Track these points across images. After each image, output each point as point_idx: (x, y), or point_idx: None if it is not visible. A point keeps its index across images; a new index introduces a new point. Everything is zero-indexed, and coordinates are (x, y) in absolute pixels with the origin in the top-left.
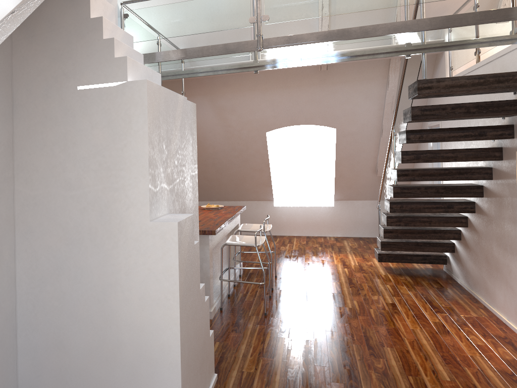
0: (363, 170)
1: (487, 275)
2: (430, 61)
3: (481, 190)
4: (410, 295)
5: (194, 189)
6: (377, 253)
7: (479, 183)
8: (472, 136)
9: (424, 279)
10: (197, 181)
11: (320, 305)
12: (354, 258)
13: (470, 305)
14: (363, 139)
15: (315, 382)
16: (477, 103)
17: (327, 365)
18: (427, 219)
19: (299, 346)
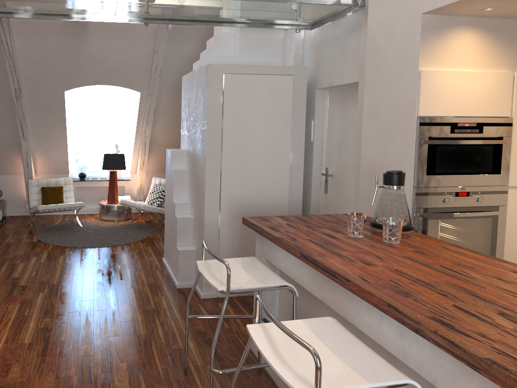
0: None
1: None
2: None
3: None
4: None
5: (203, 142)
6: None
7: None
8: None
9: None
10: (206, 136)
11: None
12: None
13: None
14: None
15: (105, 298)
16: None
17: (94, 312)
18: None
19: (122, 325)
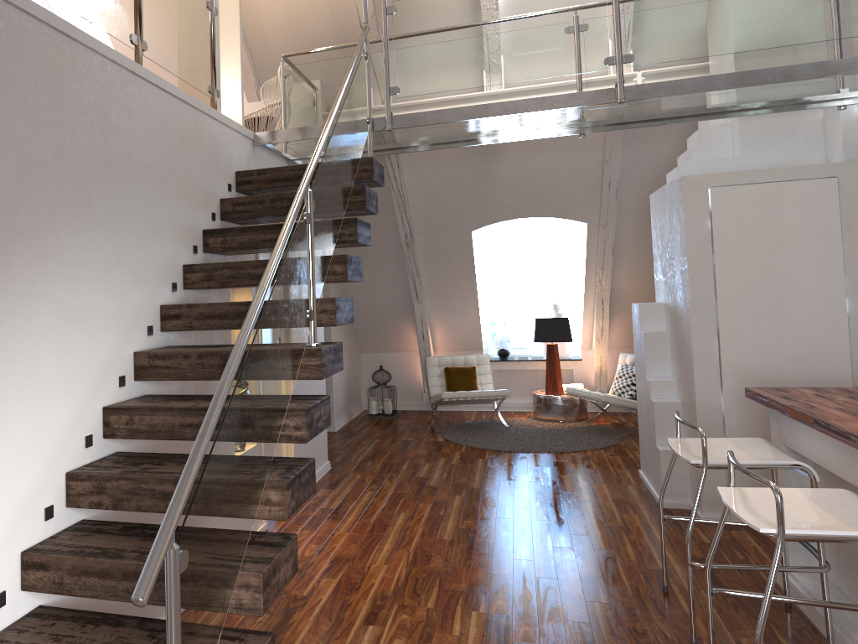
0: None
1: None
2: None
3: None
4: None
5: (684, 287)
6: None
7: (161, 343)
8: None
9: None
10: (687, 279)
11: (545, 619)
12: None
13: None
14: None
15: (546, 508)
16: None
17: (532, 521)
18: None
19: (573, 538)
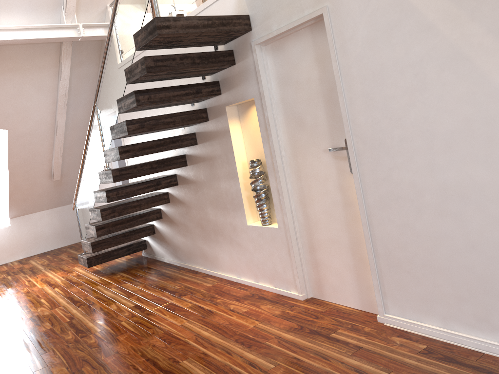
0: (39, 176)
1: (204, 241)
2: (97, 49)
3: (185, 159)
4: (142, 289)
5: None
6: (86, 258)
7: (180, 153)
8: (192, 94)
9: (137, 269)
10: None
11: (63, 345)
12: (56, 274)
13: (196, 277)
14: (37, 140)
15: None
16: (199, 54)
17: None
18: (137, 202)
19: None
